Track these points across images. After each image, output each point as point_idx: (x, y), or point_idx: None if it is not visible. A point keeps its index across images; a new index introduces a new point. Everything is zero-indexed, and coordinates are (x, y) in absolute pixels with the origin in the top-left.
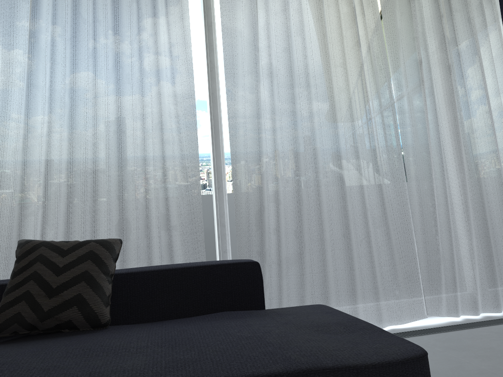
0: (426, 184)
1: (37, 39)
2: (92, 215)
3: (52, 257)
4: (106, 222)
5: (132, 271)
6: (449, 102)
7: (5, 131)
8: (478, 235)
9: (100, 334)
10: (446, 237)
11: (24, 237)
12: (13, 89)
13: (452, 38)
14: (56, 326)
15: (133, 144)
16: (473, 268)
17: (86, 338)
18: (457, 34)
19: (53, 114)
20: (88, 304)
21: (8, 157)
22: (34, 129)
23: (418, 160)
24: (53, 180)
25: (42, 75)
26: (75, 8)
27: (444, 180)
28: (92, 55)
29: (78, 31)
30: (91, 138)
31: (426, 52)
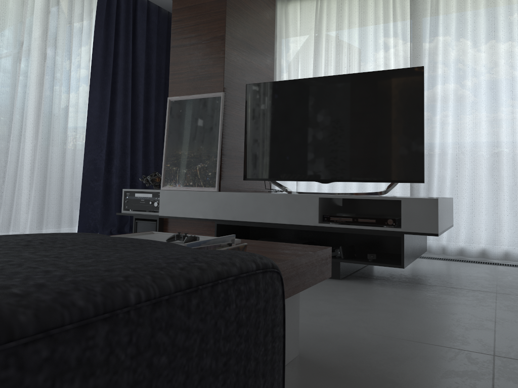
0: (4, 144)
1: None
2: None
3: None
4: None
5: None
6: (39, 83)
7: None
8: (37, 189)
9: None
10: (11, 187)
11: None
12: None
13: (53, 33)
14: None
15: None
16: (27, 212)
17: None
18: (58, 30)
19: None
20: None
21: None
22: None
23: (2, 123)
24: None
25: None
26: None
27: (20, 143)
28: None
29: None
30: None
31: (29, 37)
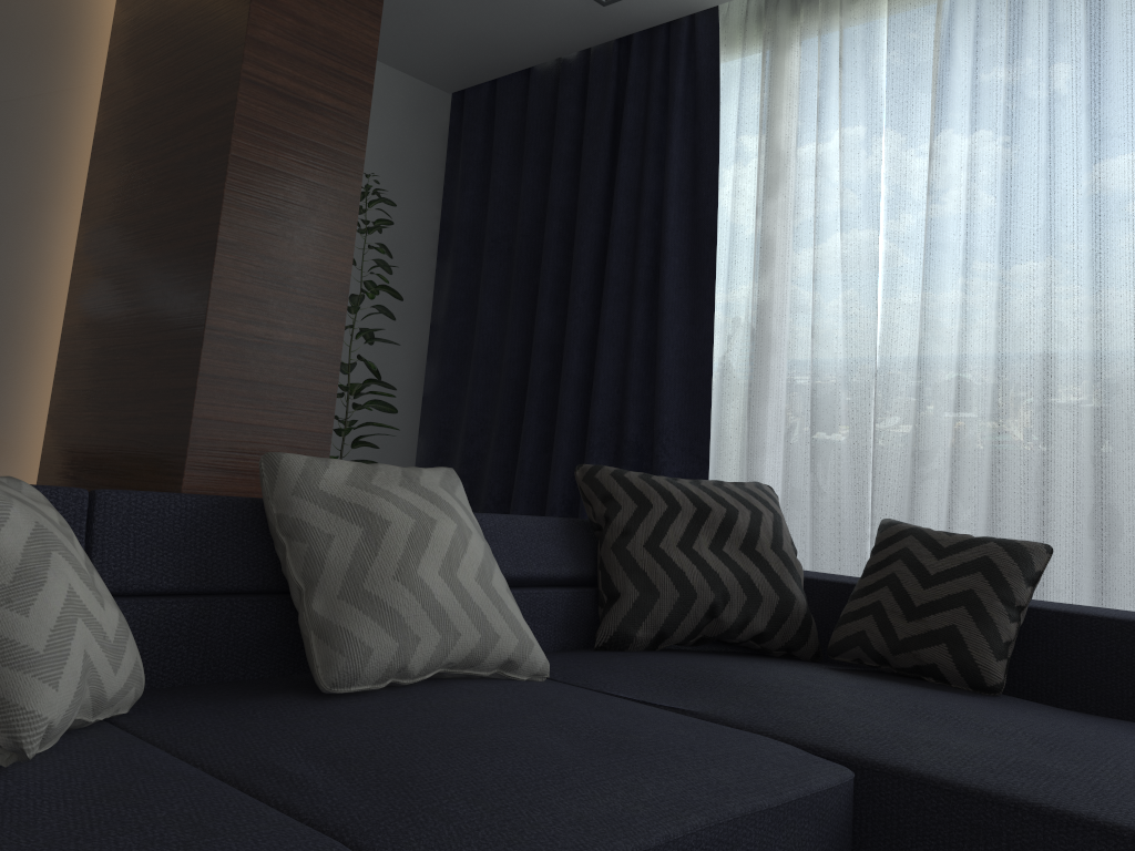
0: None
1: (941, 159)
2: (1039, 490)
3: (921, 557)
4: (1071, 508)
5: (1068, 611)
6: None
7: (892, 329)
8: None
9: (970, 699)
10: None
11: (919, 514)
12: (904, 254)
13: None
14: (914, 667)
15: (1133, 350)
16: None
17: (940, 696)
18: None
19: (970, 295)
20: (965, 646)
21: (896, 373)
22: (936, 323)
23: None
24: (970, 418)
25: (954, 223)
26: (1011, 84)
27: None
28: (1045, 172)
29: (1016, 130)
30: (1040, 338)
31: None
